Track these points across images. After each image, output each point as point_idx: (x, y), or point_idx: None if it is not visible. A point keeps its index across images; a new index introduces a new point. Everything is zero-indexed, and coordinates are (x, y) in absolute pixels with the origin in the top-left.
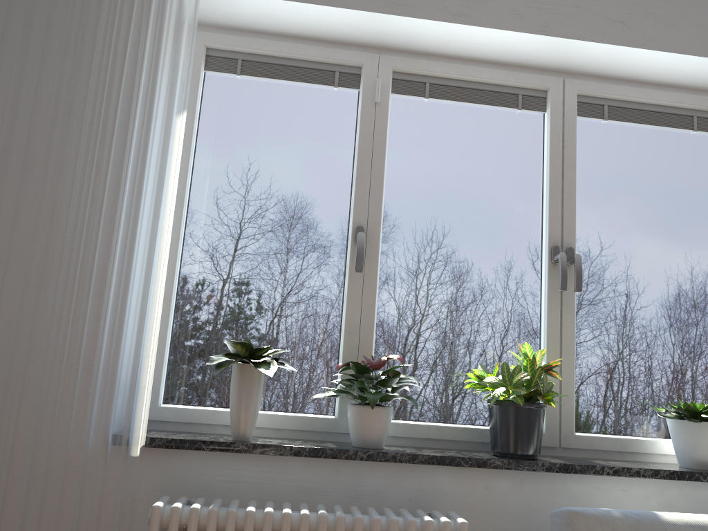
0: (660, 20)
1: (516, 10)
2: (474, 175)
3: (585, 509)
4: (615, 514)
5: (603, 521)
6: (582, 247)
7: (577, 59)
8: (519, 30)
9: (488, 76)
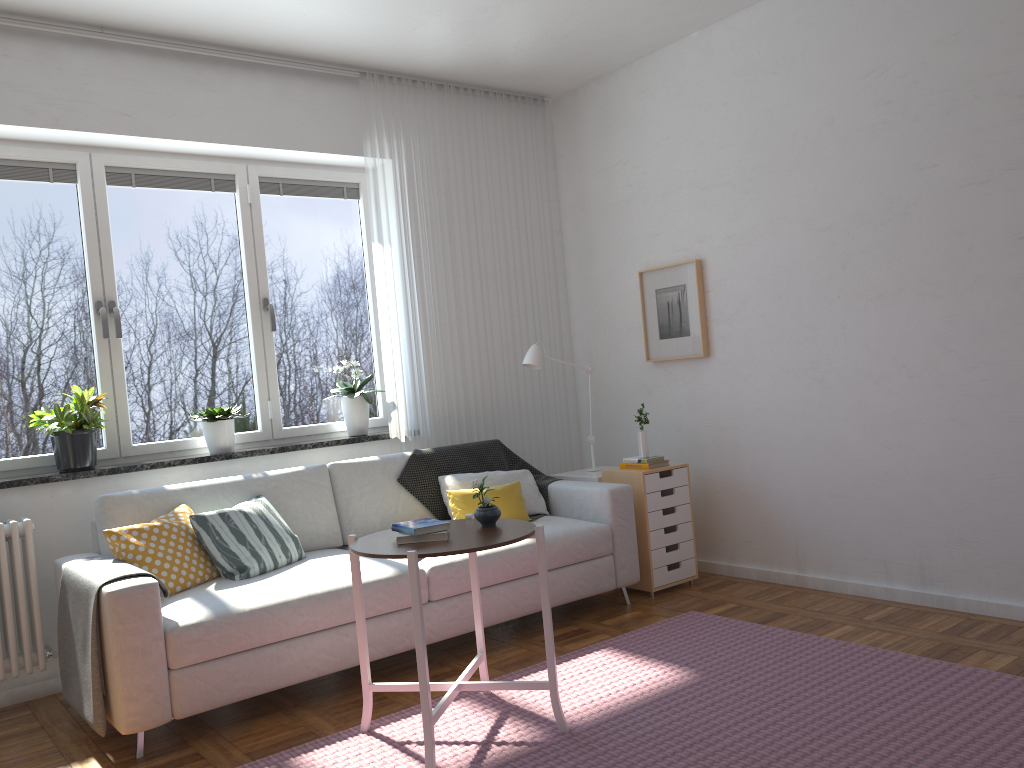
0: (161, 111)
1: (27, 106)
2: (16, 245)
3: (114, 493)
4: (134, 492)
5: (125, 498)
6: (125, 298)
7: (96, 140)
8: (33, 125)
9: (16, 154)
